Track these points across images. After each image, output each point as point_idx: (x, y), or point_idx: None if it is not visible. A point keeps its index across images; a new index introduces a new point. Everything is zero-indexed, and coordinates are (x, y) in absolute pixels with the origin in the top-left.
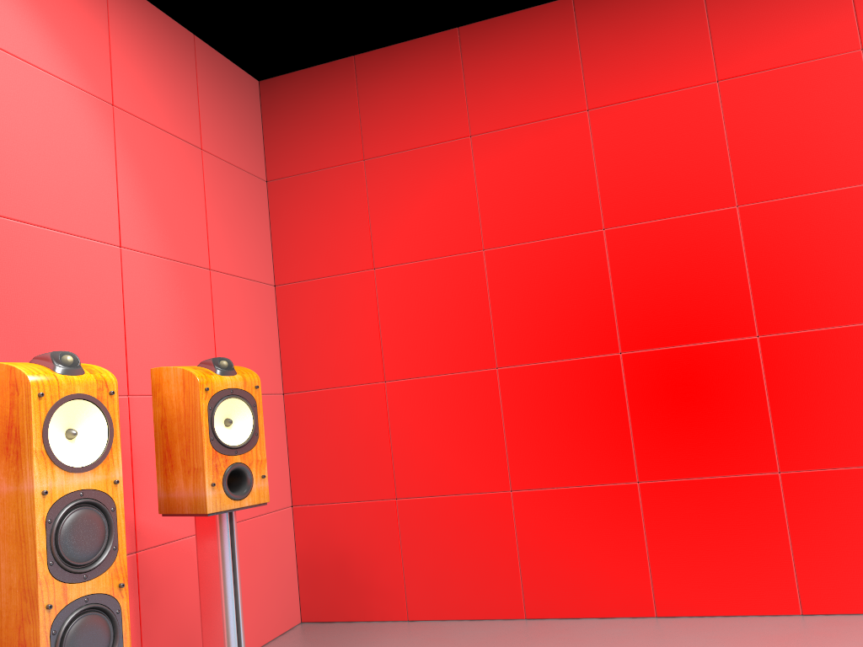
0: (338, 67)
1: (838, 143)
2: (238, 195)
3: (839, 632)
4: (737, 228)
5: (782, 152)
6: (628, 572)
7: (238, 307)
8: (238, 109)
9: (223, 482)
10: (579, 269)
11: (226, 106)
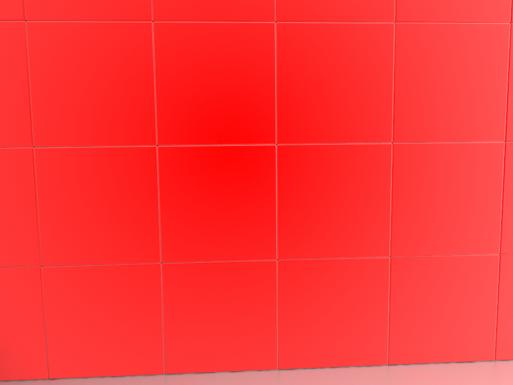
0: None
1: None
2: None
3: None
4: (391, 43)
5: None
6: (259, 334)
7: None
8: None
9: None
10: (248, 58)
11: None
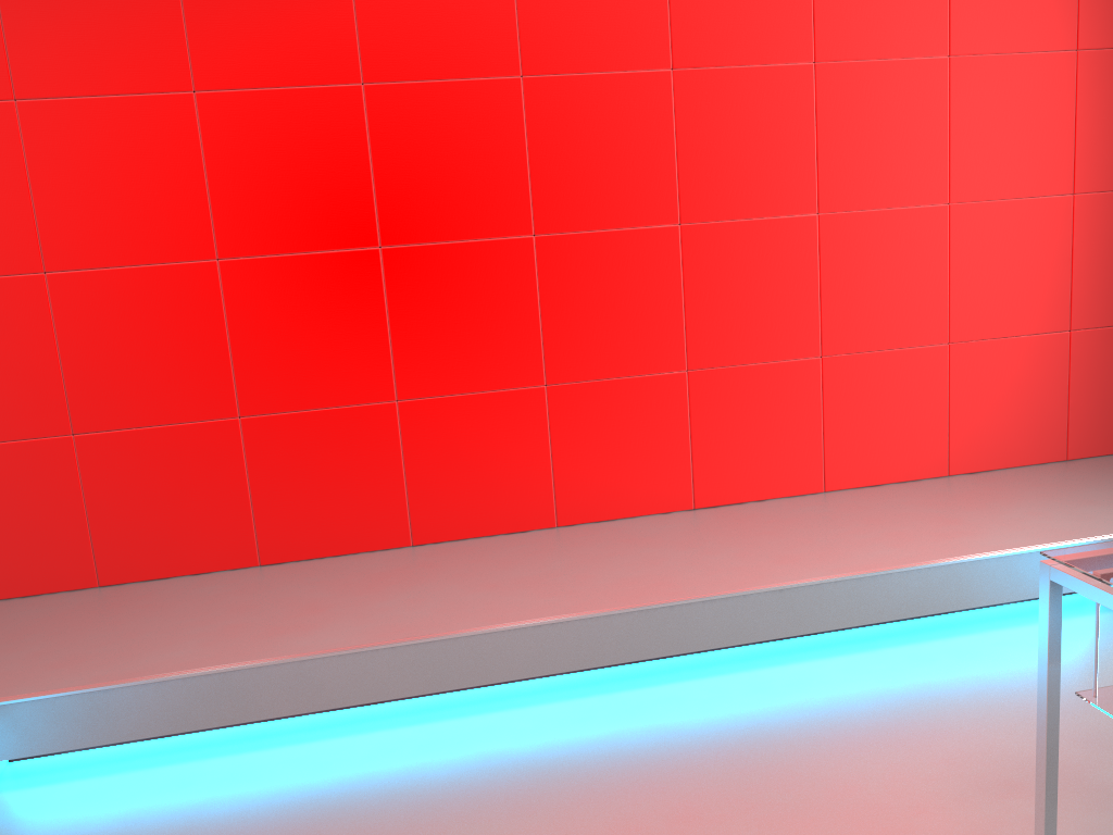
0: None
1: (477, 22)
2: None
3: (442, 561)
4: (361, 112)
5: (416, 23)
6: (228, 520)
7: None
8: None
9: None
10: (161, 143)
11: None
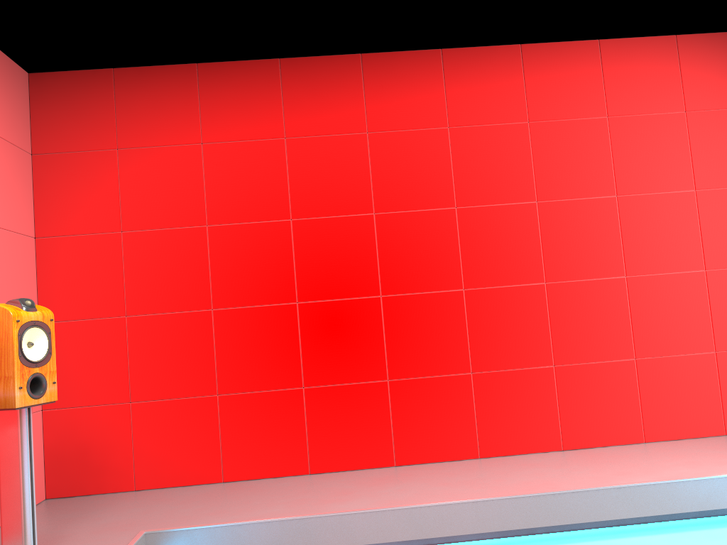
0: (99, 75)
1: (432, 182)
2: (11, 165)
3: (414, 473)
4: (373, 227)
5: (402, 183)
6: (294, 446)
7: (8, 255)
8: (13, 96)
9: (27, 386)
10: (273, 244)
11: (4, 93)
